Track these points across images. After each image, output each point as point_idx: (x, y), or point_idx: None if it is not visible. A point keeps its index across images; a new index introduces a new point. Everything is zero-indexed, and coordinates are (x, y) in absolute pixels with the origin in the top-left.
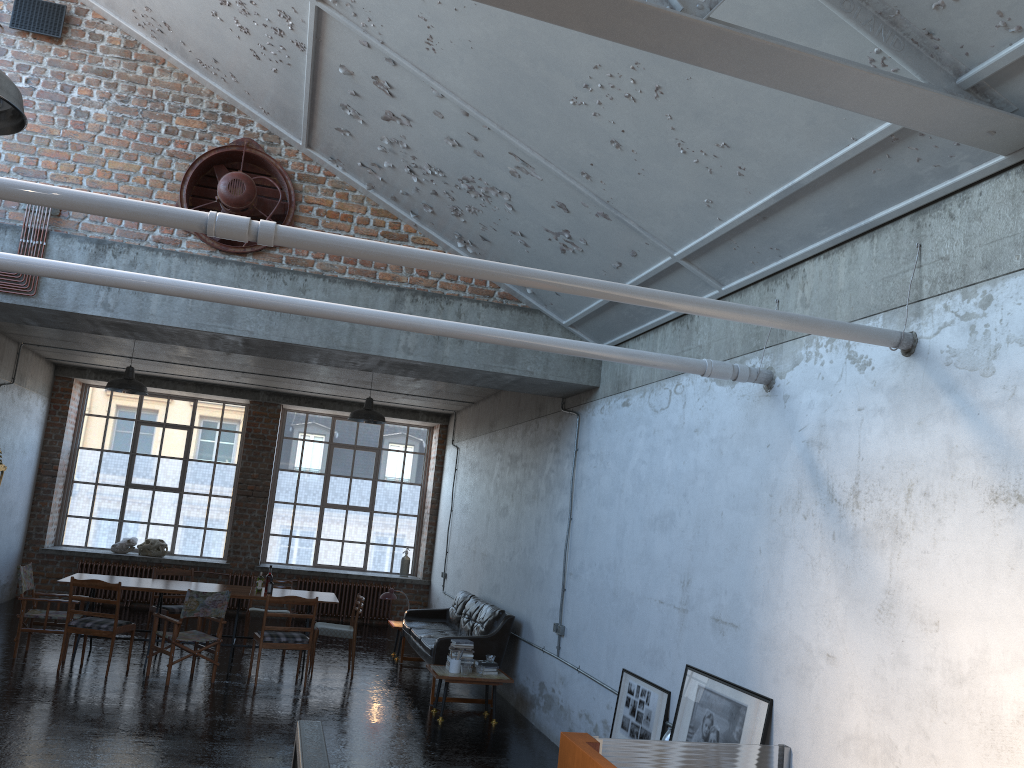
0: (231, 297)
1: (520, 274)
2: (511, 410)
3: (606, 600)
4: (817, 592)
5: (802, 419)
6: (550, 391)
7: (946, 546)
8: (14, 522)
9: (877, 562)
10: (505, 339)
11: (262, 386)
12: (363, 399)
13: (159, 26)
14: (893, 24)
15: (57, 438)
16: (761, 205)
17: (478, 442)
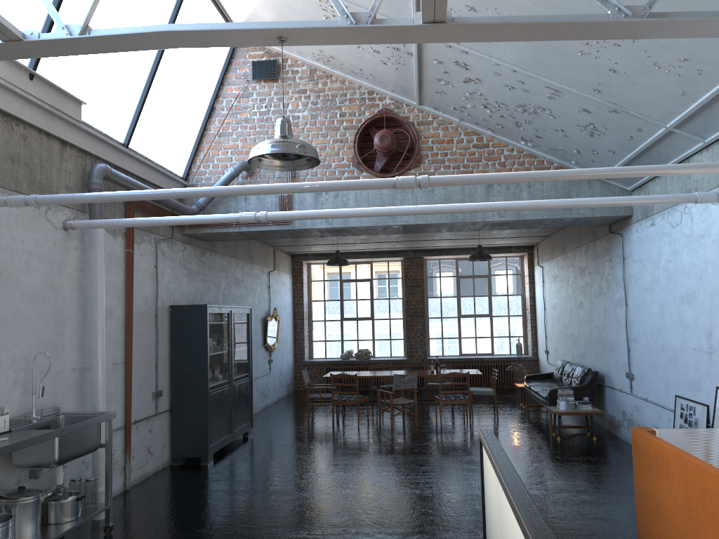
0: (404, 211)
1: (562, 174)
2: (575, 237)
3: (658, 353)
4: None
5: None
6: (599, 223)
7: None
8: (287, 348)
9: None
10: (560, 205)
11: (409, 247)
12: (473, 245)
13: (327, 58)
14: None
15: (300, 297)
16: (718, 89)
17: (555, 261)
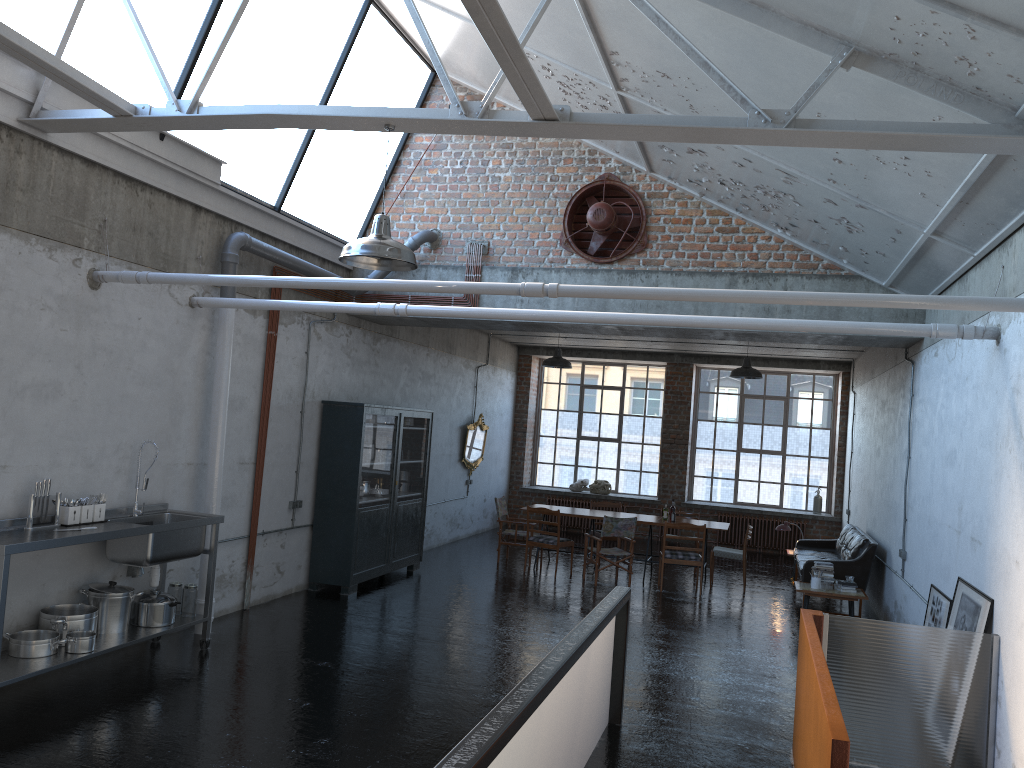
0: (563, 317)
1: (711, 295)
2: (881, 358)
3: (925, 527)
4: (1013, 512)
5: (1011, 369)
6: (886, 344)
7: None
8: (499, 467)
9: None
10: (754, 325)
11: (673, 350)
12: (762, 354)
13: None
14: (952, 84)
15: (524, 403)
16: (955, 196)
17: (865, 388)
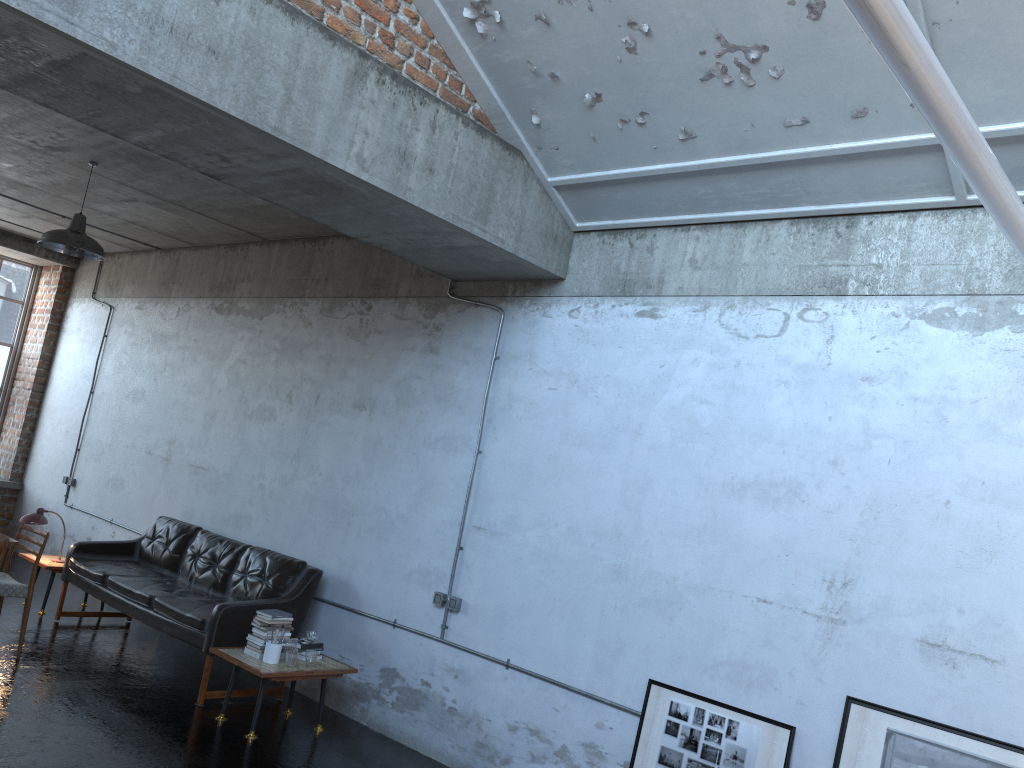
0: None
1: None
2: (283, 275)
3: (592, 578)
4: None
5: None
6: (465, 270)
7: None
8: None
9: None
10: (1017, 209)
11: None
12: None
13: None
14: None
15: None
16: None
17: (176, 306)
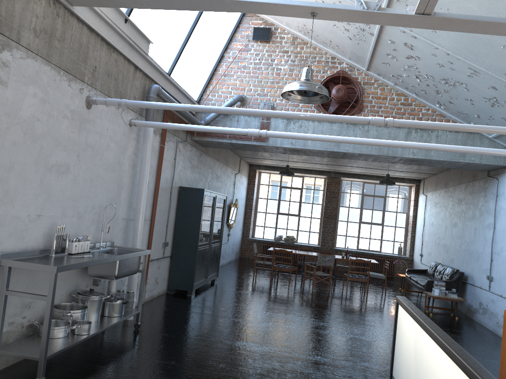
0: (361, 142)
1: (488, 129)
2: (457, 177)
3: None
4: None
5: None
6: (482, 168)
7: None
8: (239, 227)
9: None
10: (473, 151)
11: (333, 170)
12: (378, 174)
13: (307, 31)
14: None
15: (251, 194)
16: None
17: (438, 193)
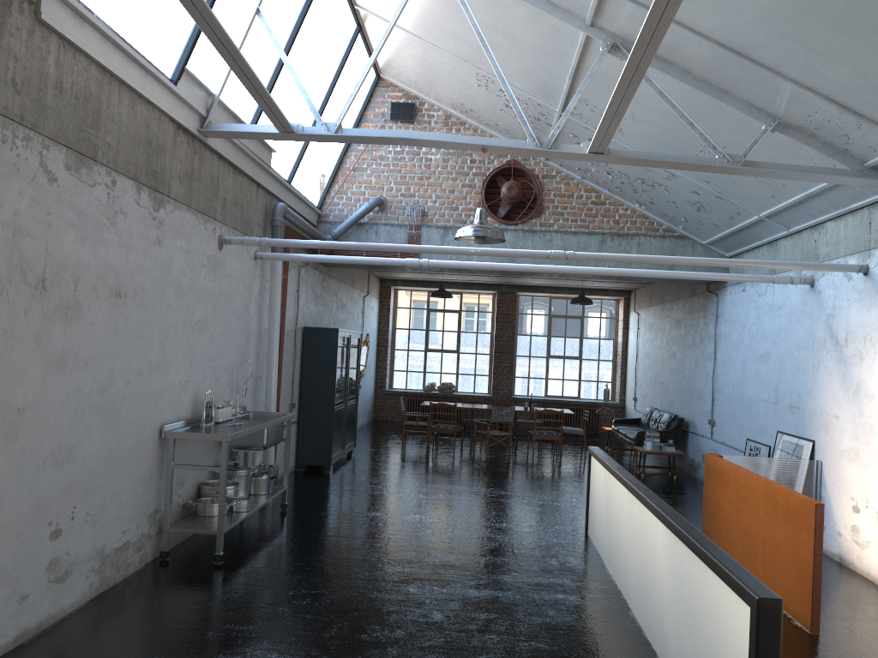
0: (542, 269)
1: (673, 260)
2: (674, 290)
3: (736, 403)
4: (831, 387)
5: (825, 303)
6: (698, 282)
7: (876, 362)
8: (371, 375)
9: (853, 371)
10: (668, 275)
11: (505, 282)
12: (571, 285)
13: (466, 110)
14: (830, 146)
15: (385, 324)
16: (797, 199)
17: (653, 310)
